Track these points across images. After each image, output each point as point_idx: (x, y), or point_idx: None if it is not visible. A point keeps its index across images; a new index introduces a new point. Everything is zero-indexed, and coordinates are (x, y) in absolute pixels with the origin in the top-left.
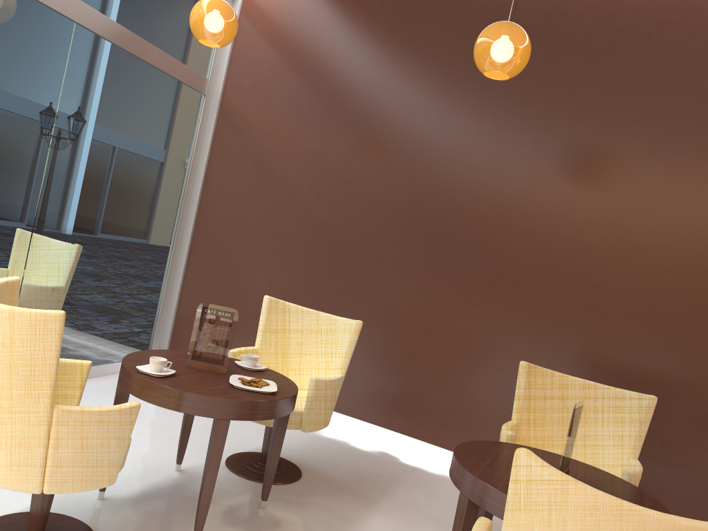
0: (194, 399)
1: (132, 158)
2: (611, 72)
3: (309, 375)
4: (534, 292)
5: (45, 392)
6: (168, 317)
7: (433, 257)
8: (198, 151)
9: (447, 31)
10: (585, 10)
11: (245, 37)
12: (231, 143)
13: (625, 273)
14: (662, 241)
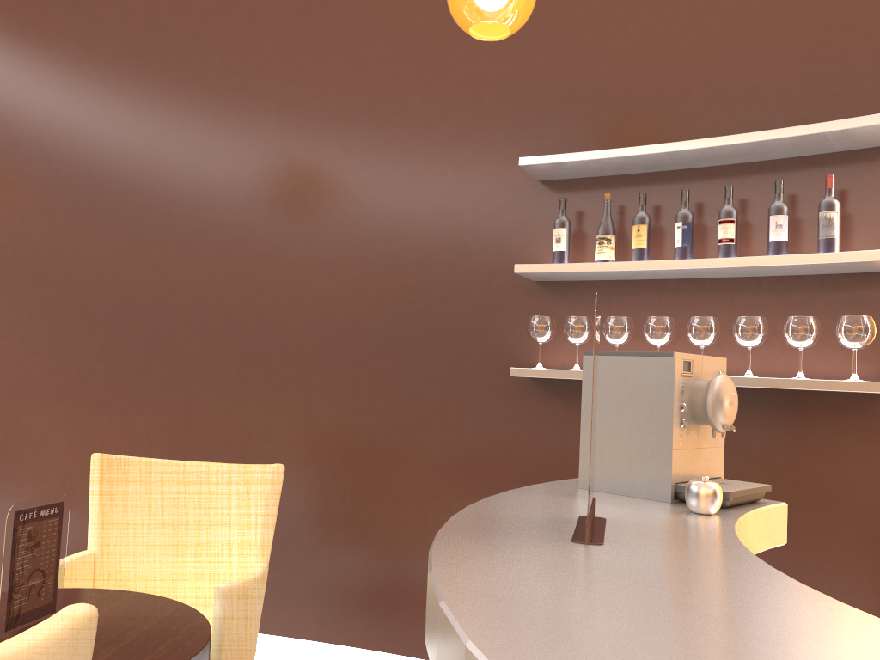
0: None
1: None
2: (232, 33)
3: None
4: (176, 353)
5: None
6: None
7: (27, 327)
8: None
9: None
10: None
11: None
12: None
13: (286, 304)
14: (324, 253)
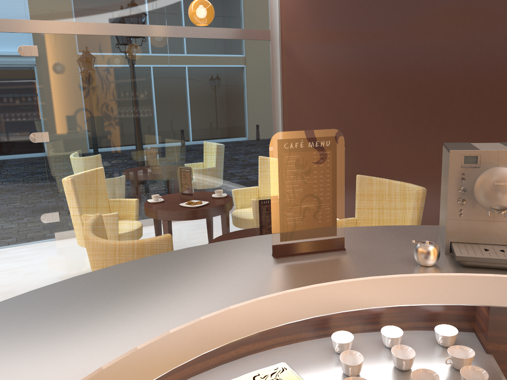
0: (153, 211)
1: (225, 93)
2: None
3: None
4: (440, 118)
5: (76, 209)
6: None
7: (384, 107)
8: (274, 75)
9: None
10: None
11: None
12: (288, 64)
13: (492, 85)
14: None
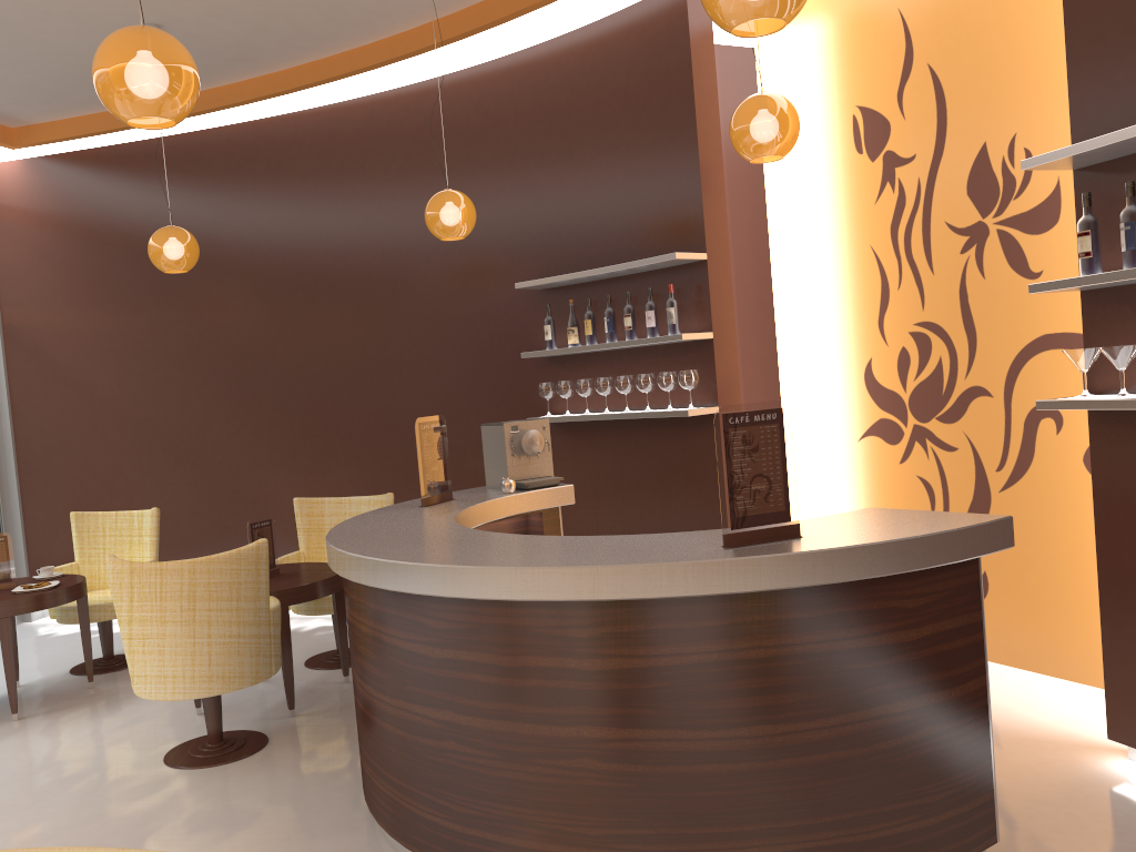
0: None
1: None
2: (345, 205)
3: None
4: (345, 429)
5: None
6: (20, 566)
7: (254, 422)
8: None
9: (199, 197)
10: (309, 151)
11: (5, 249)
12: (26, 365)
13: (406, 388)
14: (424, 351)
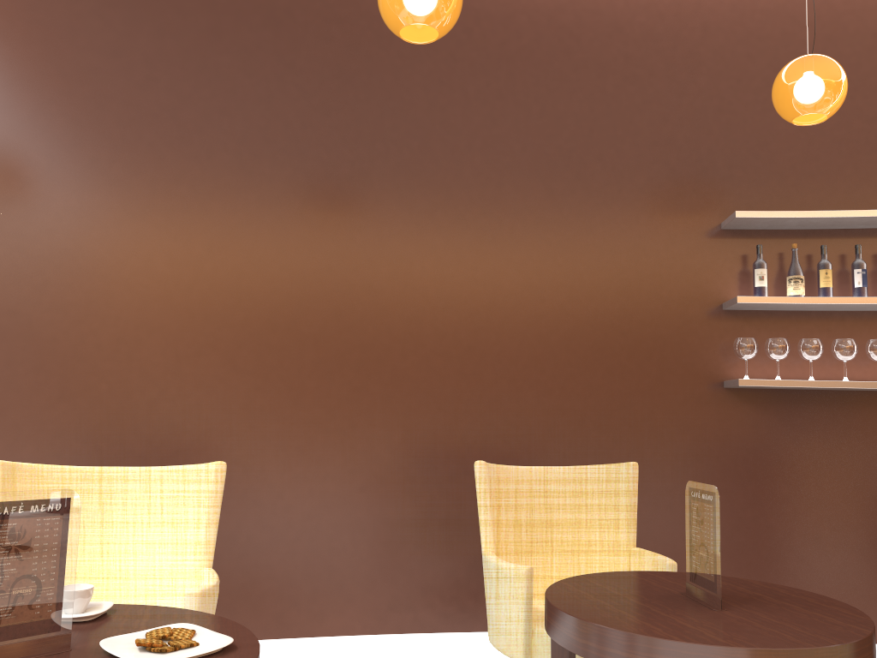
0: None
1: None
2: (435, 71)
3: (114, 595)
4: (391, 371)
5: None
6: None
7: (231, 344)
8: None
9: None
10: None
11: None
12: None
13: (499, 325)
14: (532, 280)
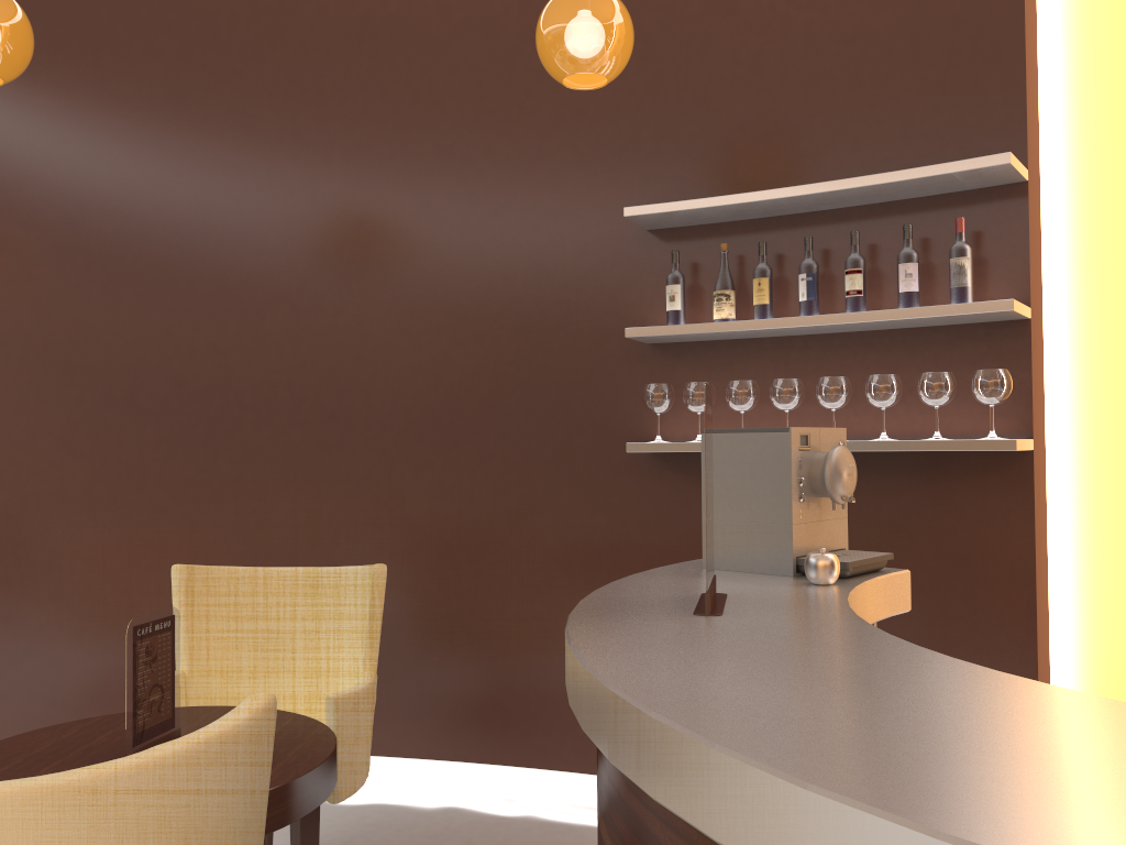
0: None
1: None
2: (282, 69)
3: None
4: (242, 446)
5: None
6: None
7: (66, 425)
8: None
9: None
10: None
11: None
12: None
13: (367, 383)
14: (407, 323)
